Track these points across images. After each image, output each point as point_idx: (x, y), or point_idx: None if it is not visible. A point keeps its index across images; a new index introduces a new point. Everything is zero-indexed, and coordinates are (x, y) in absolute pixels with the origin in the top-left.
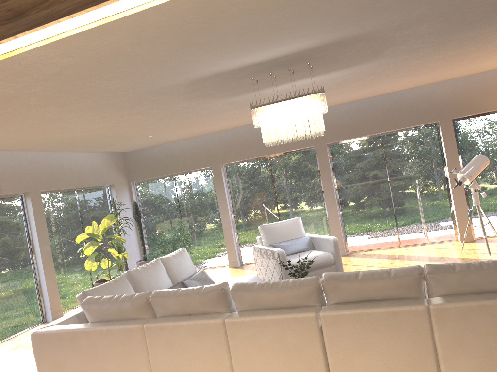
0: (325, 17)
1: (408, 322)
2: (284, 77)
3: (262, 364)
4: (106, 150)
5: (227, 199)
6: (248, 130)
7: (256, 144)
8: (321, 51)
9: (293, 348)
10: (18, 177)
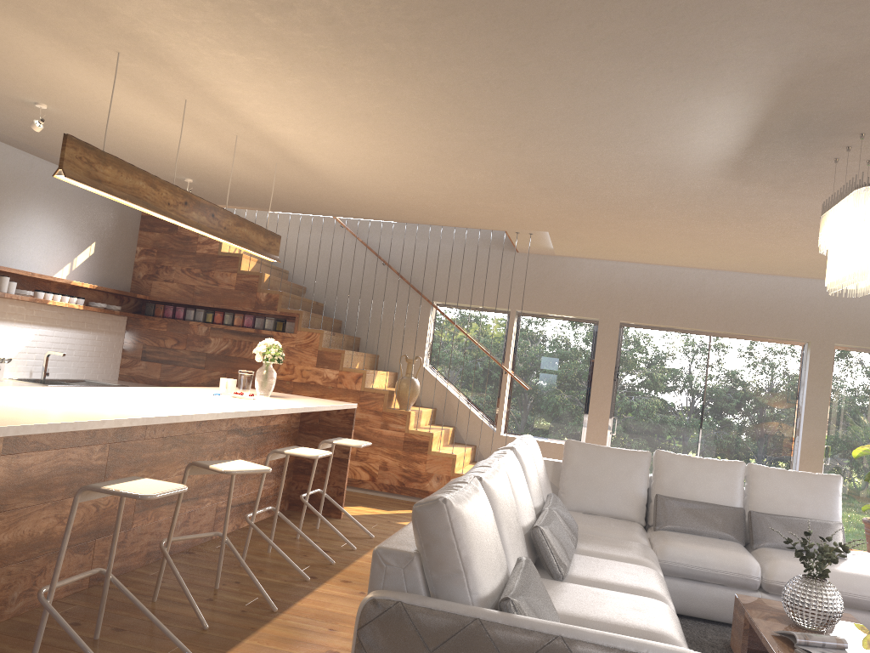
0: (617, 78)
1: None
2: None
3: None
4: None
5: None
6: None
7: None
8: (814, 101)
9: None
10: (796, 316)
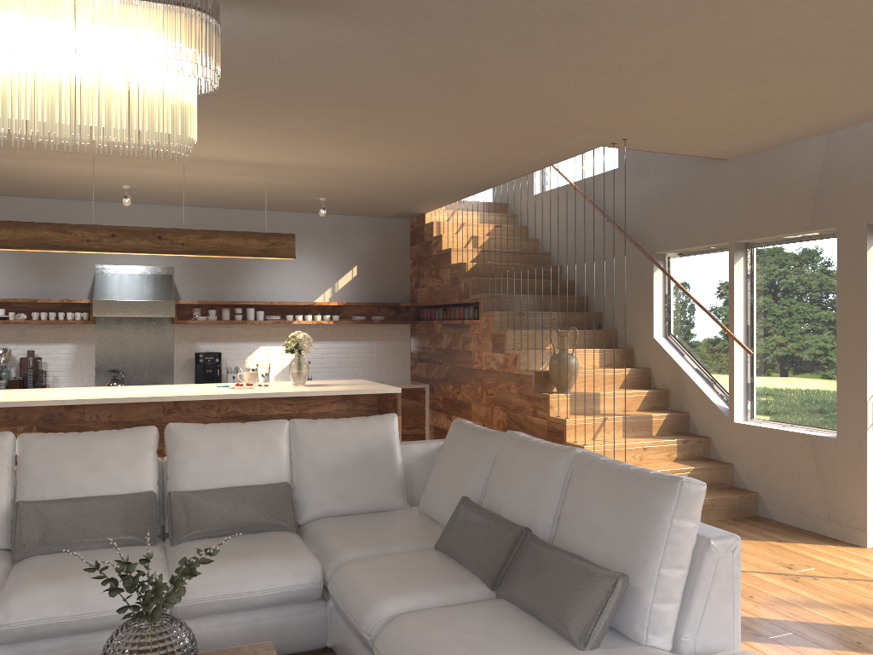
0: None
1: None
2: None
3: None
4: None
5: None
6: None
7: None
8: None
9: None
10: None
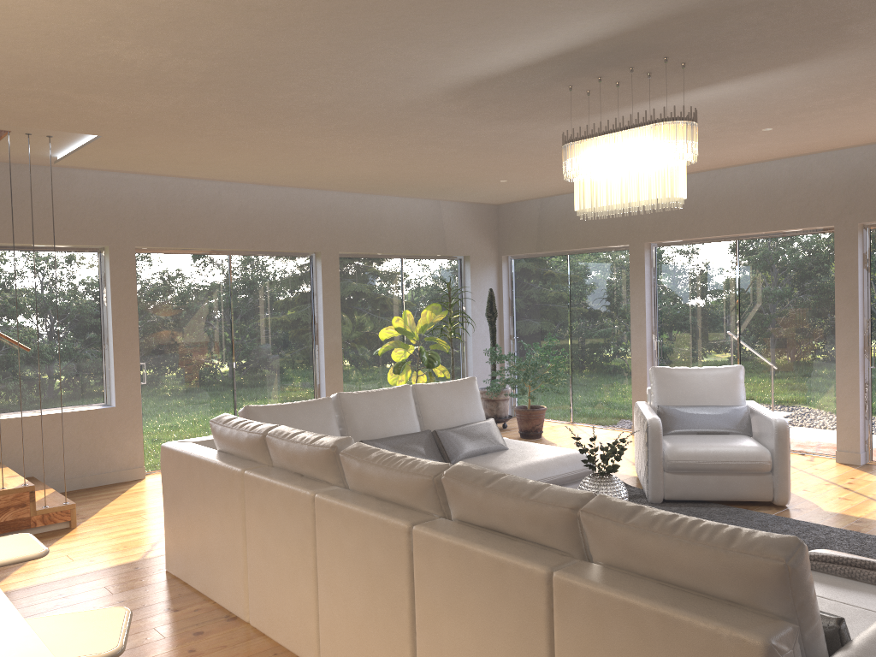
0: None
1: (517, 589)
2: (645, 84)
3: (343, 580)
4: (451, 199)
5: (647, 310)
6: (703, 181)
7: (714, 211)
8: (662, 33)
9: (376, 571)
10: (307, 228)
